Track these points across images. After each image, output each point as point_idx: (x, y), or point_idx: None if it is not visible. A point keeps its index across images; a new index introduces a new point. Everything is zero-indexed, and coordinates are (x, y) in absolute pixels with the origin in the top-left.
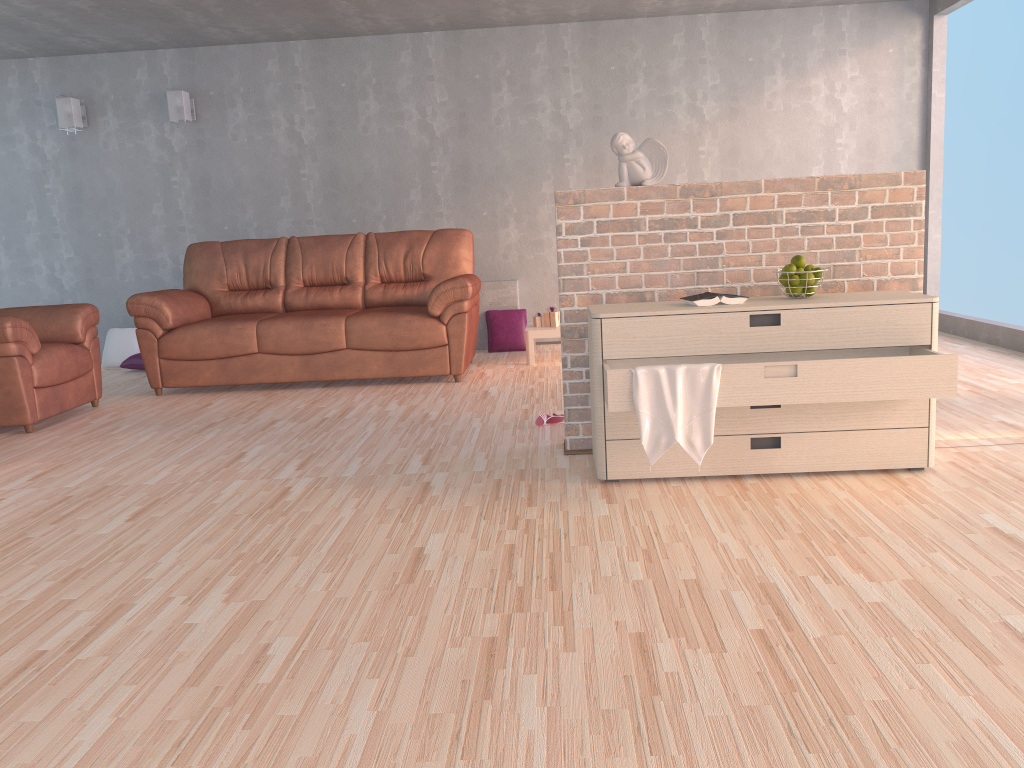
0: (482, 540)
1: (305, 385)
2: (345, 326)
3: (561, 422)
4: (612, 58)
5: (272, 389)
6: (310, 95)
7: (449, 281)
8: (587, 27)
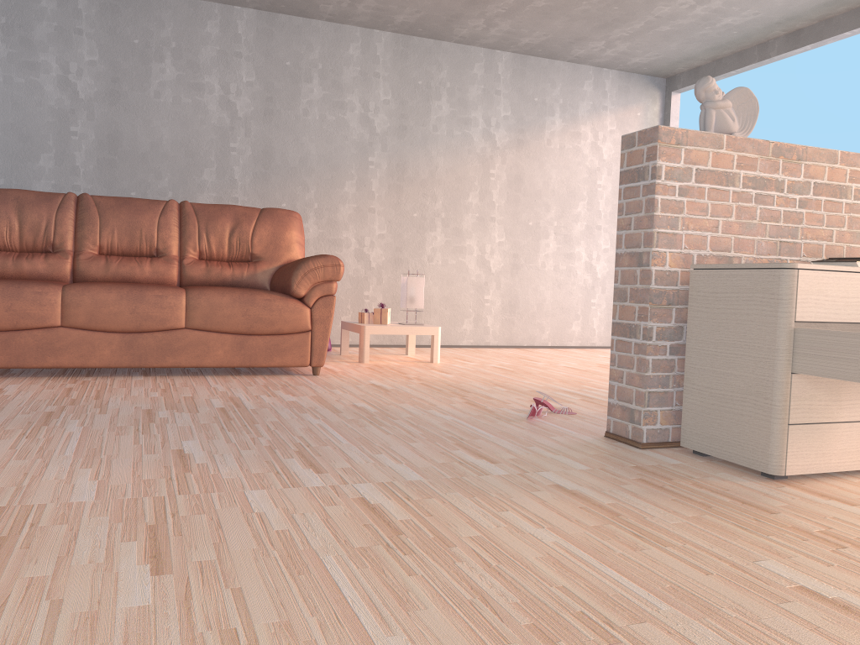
0: (849, 568)
1: (114, 373)
2: (187, 300)
3: (544, 415)
4: (420, 73)
5: (72, 376)
6: (93, 44)
7: (319, 258)
8: (400, 39)
